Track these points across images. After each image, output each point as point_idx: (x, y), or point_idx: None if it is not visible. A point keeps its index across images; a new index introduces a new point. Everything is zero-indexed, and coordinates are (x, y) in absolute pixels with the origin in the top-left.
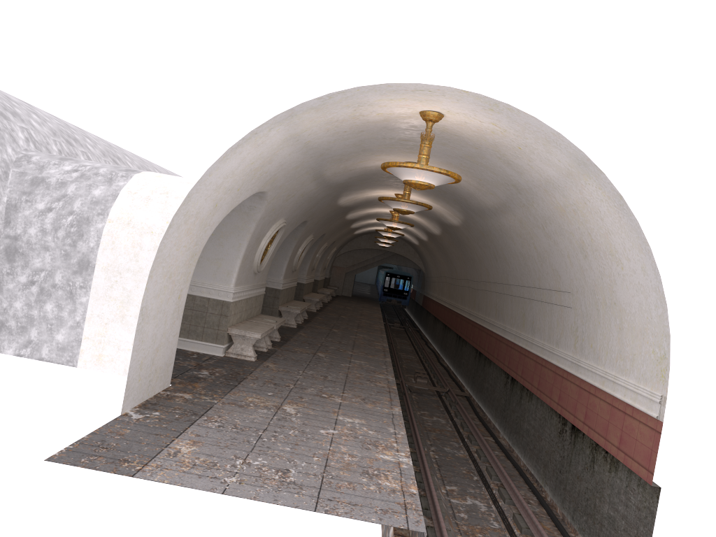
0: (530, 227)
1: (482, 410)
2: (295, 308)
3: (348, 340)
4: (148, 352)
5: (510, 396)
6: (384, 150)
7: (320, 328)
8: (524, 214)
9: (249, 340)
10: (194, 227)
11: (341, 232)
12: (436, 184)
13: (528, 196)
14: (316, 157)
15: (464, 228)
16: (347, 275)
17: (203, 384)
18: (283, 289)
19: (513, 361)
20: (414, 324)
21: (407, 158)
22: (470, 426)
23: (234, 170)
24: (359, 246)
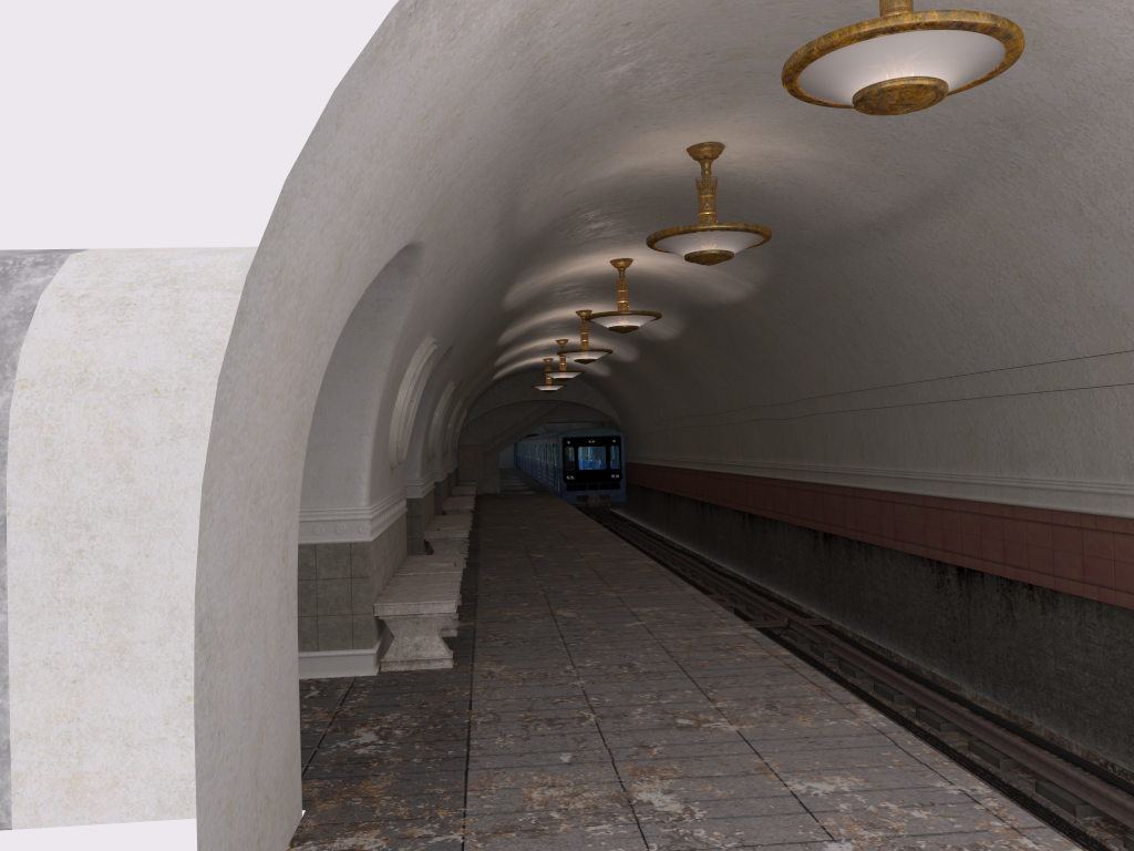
0: (1017, 227)
1: (878, 647)
2: (454, 528)
3: (579, 568)
4: (240, 756)
5: (965, 609)
6: (665, 110)
7: (510, 559)
8: (1009, 196)
9: (429, 621)
10: (296, 333)
11: (480, 376)
12: (955, 82)
13: (1057, 132)
14: (531, 137)
15: (759, 301)
16: (487, 457)
17: (384, 779)
18: (424, 496)
19: (960, 535)
20: (617, 515)
21: (702, 131)
22: (905, 690)
23: (388, 133)
24: (498, 402)
